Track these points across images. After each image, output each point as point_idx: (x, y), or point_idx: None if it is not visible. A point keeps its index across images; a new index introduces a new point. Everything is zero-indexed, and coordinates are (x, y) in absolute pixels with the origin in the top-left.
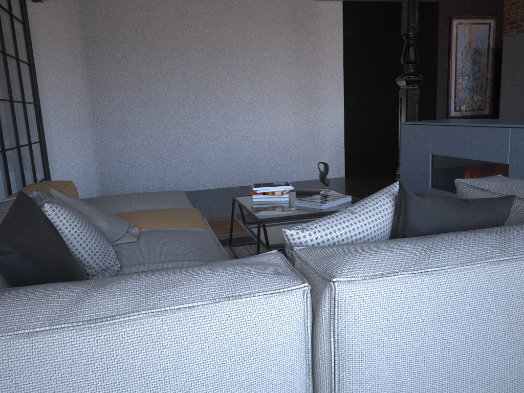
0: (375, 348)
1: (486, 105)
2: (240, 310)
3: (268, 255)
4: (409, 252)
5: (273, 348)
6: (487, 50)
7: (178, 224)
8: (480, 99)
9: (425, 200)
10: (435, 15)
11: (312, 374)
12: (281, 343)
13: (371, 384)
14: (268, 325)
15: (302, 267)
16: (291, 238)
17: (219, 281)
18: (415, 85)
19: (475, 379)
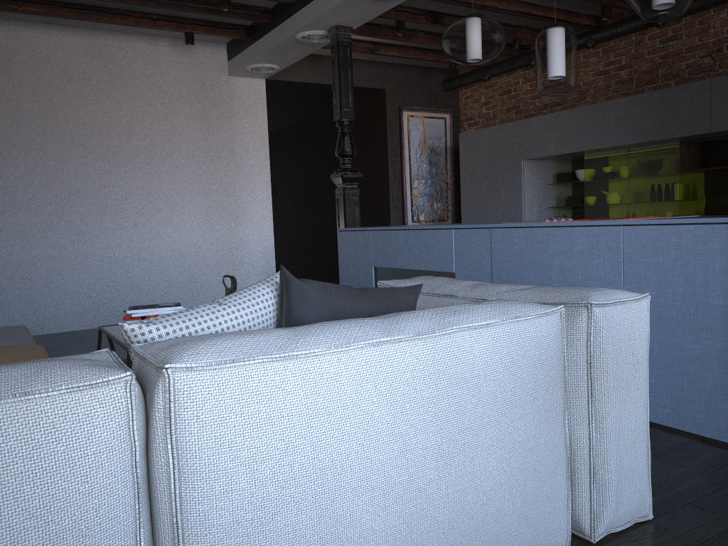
0: (226, 453)
1: (449, 214)
2: (31, 411)
3: (93, 353)
4: (275, 337)
5: (82, 459)
6: (445, 150)
7: (3, 362)
8: (441, 207)
9: (310, 285)
10: (382, 105)
11: (150, 503)
12: (93, 453)
13: (224, 501)
14: (74, 429)
15: (140, 366)
16: (132, 335)
17: (6, 377)
18: (354, 183)
19: (356, 485)
